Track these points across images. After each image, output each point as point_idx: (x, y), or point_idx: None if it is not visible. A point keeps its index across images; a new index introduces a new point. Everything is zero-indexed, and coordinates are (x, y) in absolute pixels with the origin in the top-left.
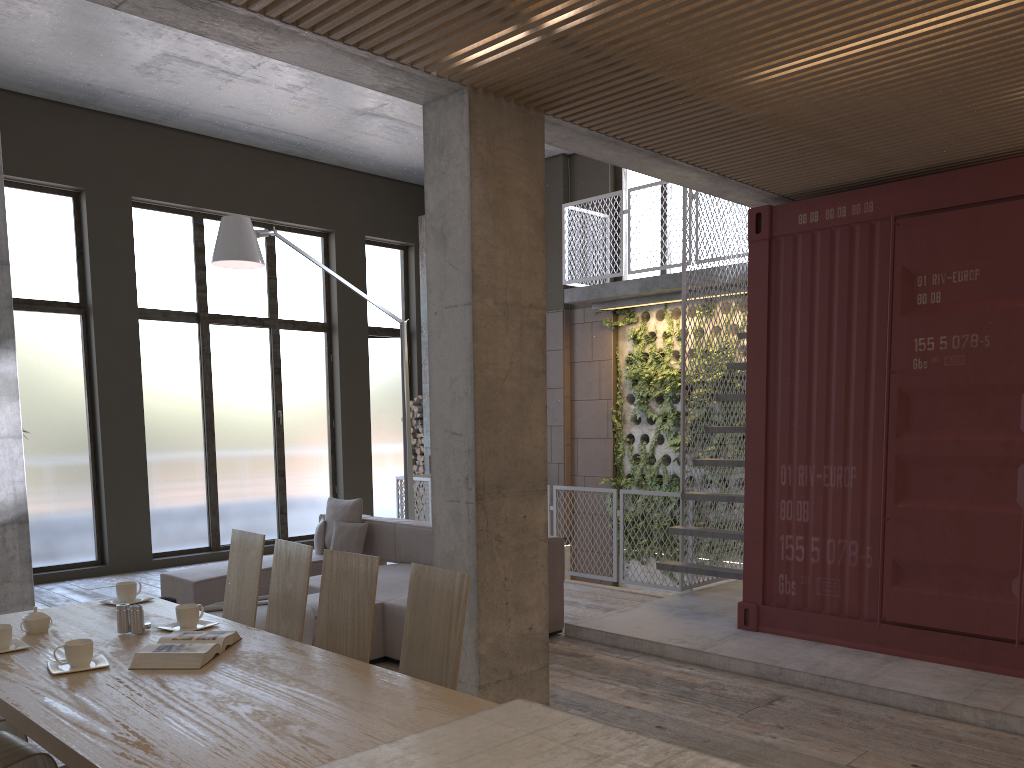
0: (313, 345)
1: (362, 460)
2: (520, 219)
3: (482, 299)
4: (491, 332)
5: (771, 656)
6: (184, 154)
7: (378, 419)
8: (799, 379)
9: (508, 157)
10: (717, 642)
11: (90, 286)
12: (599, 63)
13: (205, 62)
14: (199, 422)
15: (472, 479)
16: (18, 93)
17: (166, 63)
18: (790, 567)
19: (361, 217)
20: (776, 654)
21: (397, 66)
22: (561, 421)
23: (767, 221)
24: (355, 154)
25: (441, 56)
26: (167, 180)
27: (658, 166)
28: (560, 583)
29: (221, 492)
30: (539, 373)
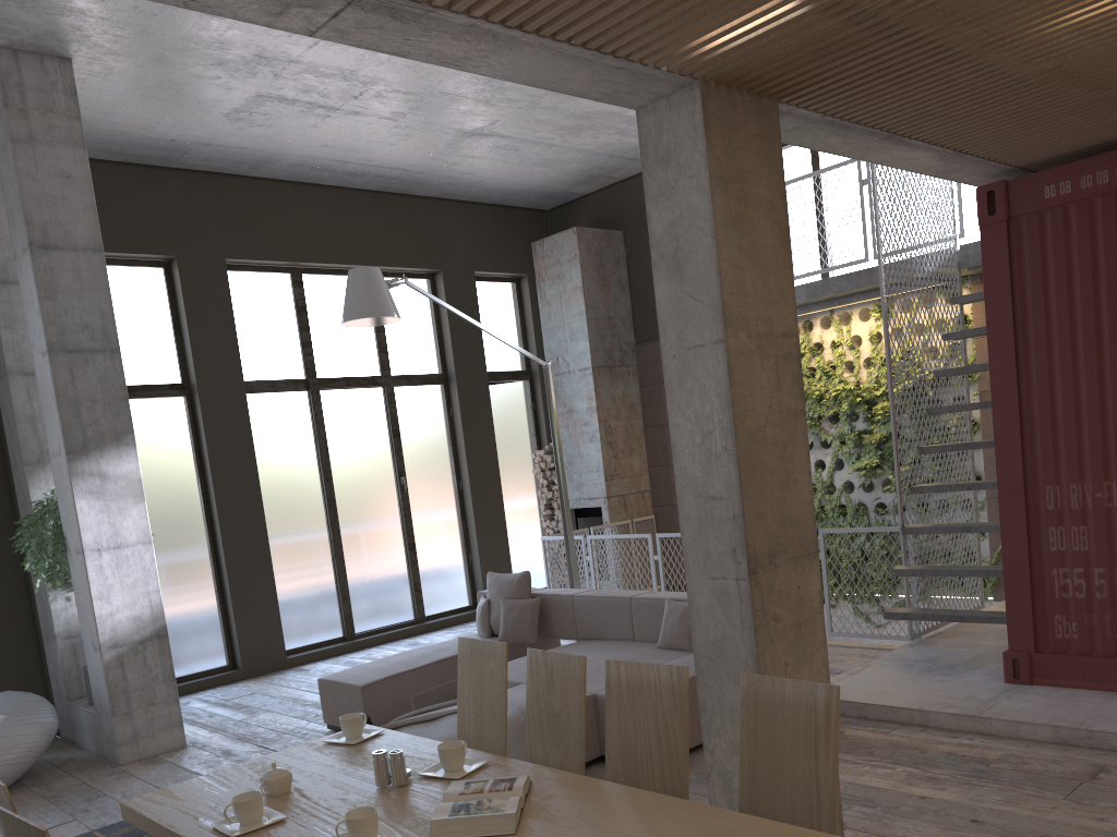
0: (430, 400)
1: (495, 522)
2: (764, 232)
3: (735, 334)
4: (747, 372)
5: (1068, 716)
6: (275, 205)
7: (507, 474)
8: (1061, 382)
9: (746, 159)
10: (991, 703)
11: (192, 363)
12: (871, 29)
13: (302, 98)
14: (319, 500)
15: (742, 551)
16: (96, 160)
17: (259, 105)
18: (1068, 606)
19: (468, 251)
20: (1073, 713)
21: (623, 65)
22: None
23: (1003, 199)
24: (458, 182)
25: (681, 45)
26: (261, 236)
27: (886, 149)
28: None
29: (350, 574)
30: (798, 414)
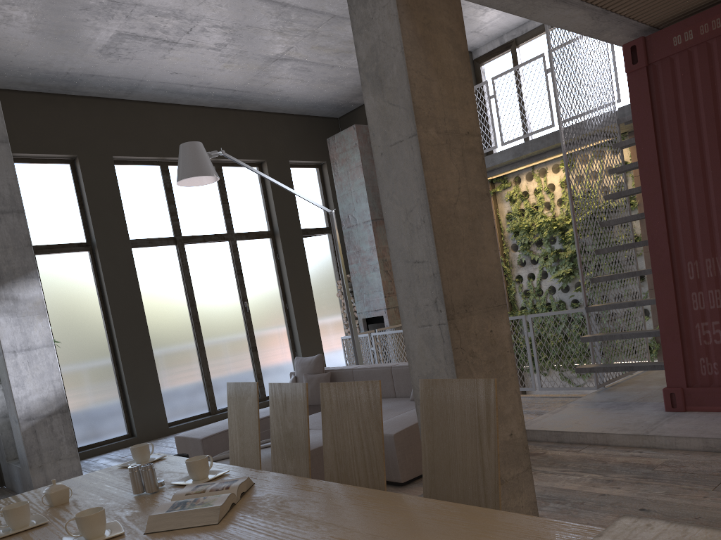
0: (263, 249)
1: (312, 330)
2: (447, 52)
3: (425, 129)
4: (438, 160)
5: (714, 430)
6: (146, 119)
7: (319, 298)
8: (694, 183)
9: None
10: (655, 425)
11: (92, 228)
12: None
13: (150, 35)
14: (187, 319)
15: (441, 301)
16: (18, 91)
17: (121, 42)
18: (709, 350)
19: (284, 147)
20: (717, 428)
21: None
22: None
23: (642, 51)
24: (273, 98)
25: None
26: (137, 140)
27: (549, 7)
28: None
29: (212, 369)
30: (484, 196)
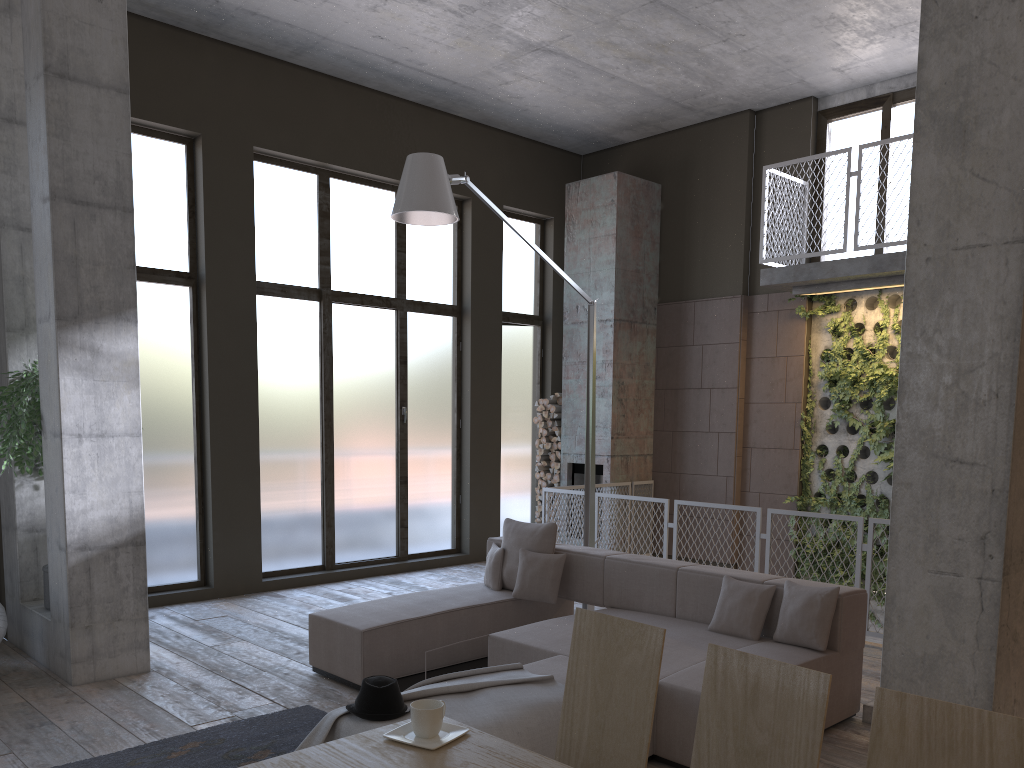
0: (441, 331)
1: (490, 466)
2: None
3: None
4: None
5: None
6: (313, 99)
7: (506, 419)
8: None
9: None
10: None
11: (203, 252)
12: None
13: None
14: (316, 418)
15: (997, 540)
16: (129, 13)
17: None
18: None
19: (500, 183)
20: None
21: None
22: (733, 427)
23: None
24: (503, 106)
25: None
26: (293, 129)
27: None
28: (860, 651)
29: (337, 501)
30: None
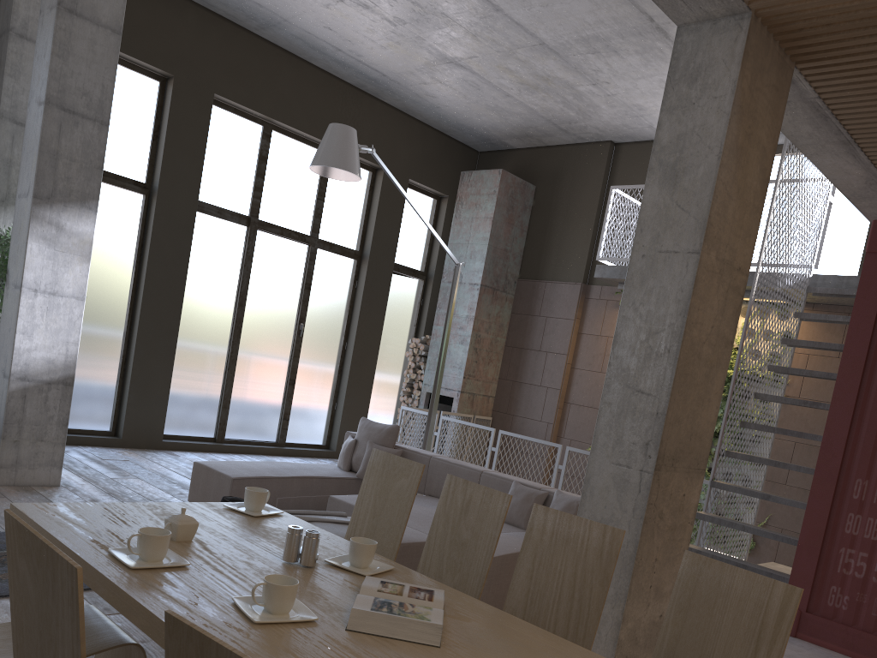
0: (343, 269)
1: (364, 384)
2: (753, 173)
3: (708, 250)
4: (706, 289)
5: None
6: (269, 65)
7: (384, 349)
8: None
9: (761, 102)
10: None
11: (159, 169)
12: None
13: None
14: (229, 319)
15: (655, 446)
16: None
17: None
18: (845, 581)
19: (409, 161)
20: None
21: None
22: (559, 385)
23: None
24: (421, 101)
25: None
26: (249, 86)
27: (835, 155)
28: None
29: (235, 389)
30: (728, 343)
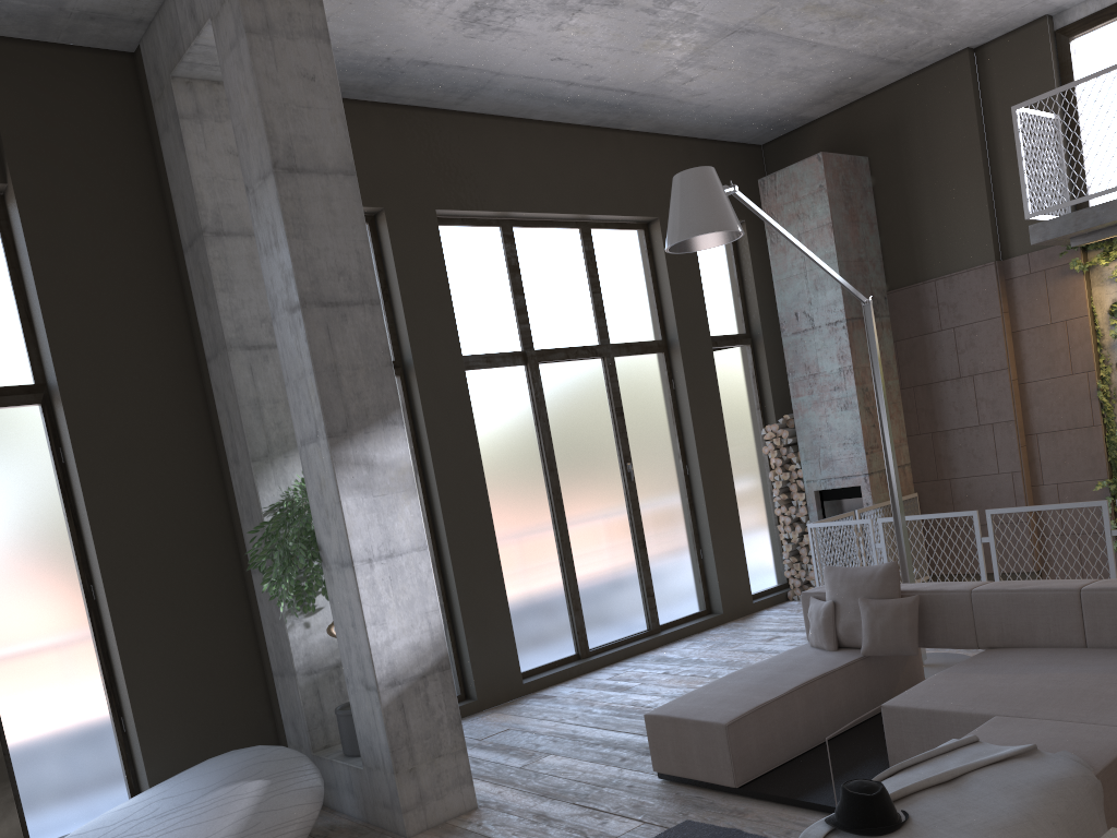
0: (651, 372)
1: (728, 511)
2: None
3: None
4: None
5: None
6: (484, 144)
7: (732, 455)
8: None
9: None
10: None
11: (406, 336)
12: None
13: None
14: (543, 494)
15: None
16: None
17: None
18: None
19: None
20: None
21: None
22: (1010, 414)
23: None
24: (683, 108)
25: None
26: (471, 182)
27: None
28: None
29: (579, 580)
30: None
